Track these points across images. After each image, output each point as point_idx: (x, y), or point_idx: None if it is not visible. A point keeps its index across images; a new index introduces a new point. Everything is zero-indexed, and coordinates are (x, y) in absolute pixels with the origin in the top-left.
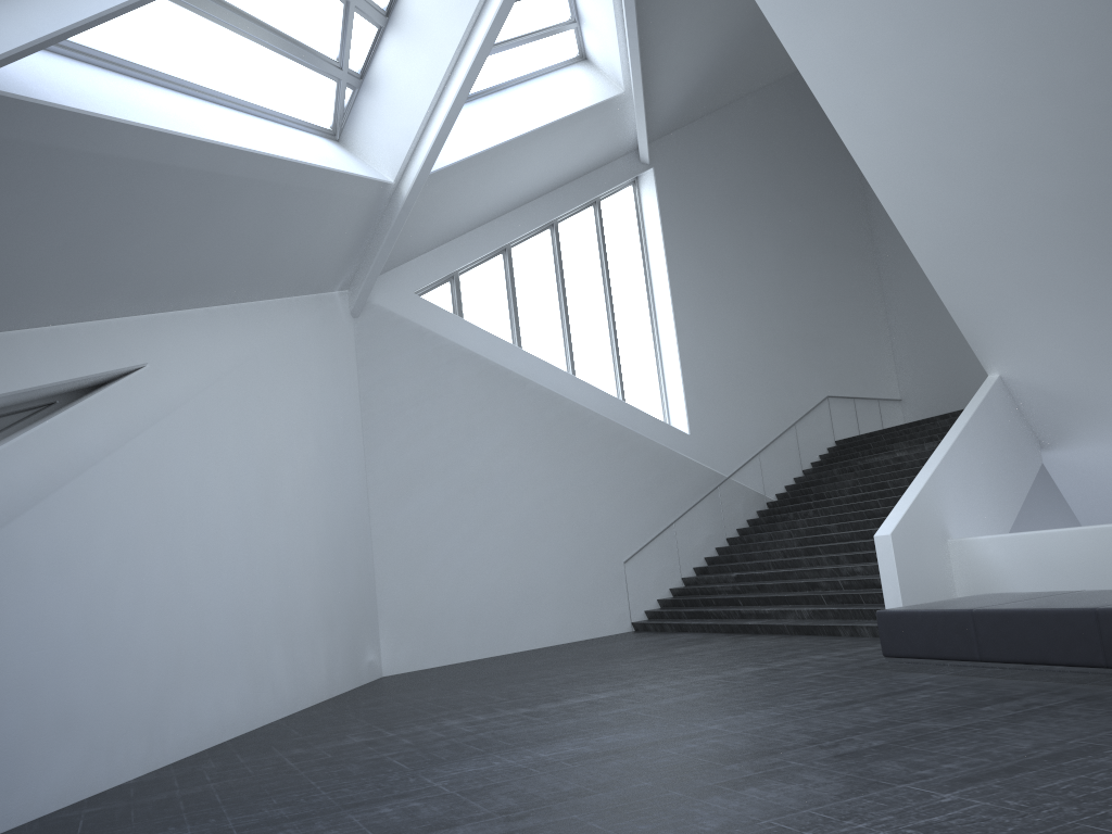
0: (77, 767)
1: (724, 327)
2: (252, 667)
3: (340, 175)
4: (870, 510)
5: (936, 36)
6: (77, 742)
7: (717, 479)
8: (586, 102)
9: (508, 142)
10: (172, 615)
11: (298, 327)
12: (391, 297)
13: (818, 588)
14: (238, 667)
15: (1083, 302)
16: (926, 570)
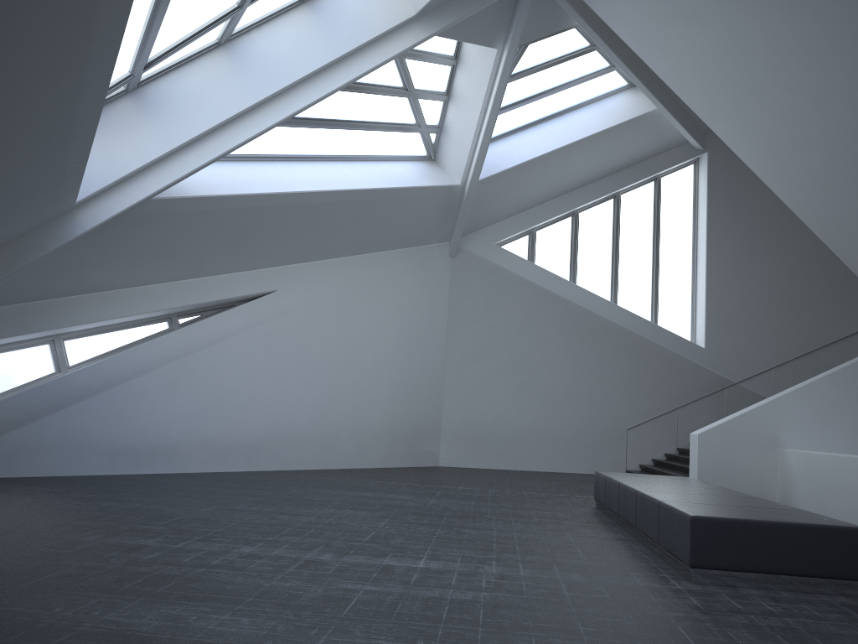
0: (206, 458)
1: (756, 271)
2: (324, 439)
3: (404, 189)
4: None
5: (742, 104)
6: (208, 448)
7: (725, 383)
8: (622, 118)
9: (552, 152)
10: (271, 406)
11: (395, 266)
12: (478, 245)
13: None
14: (313, 437)
15: None
16: (739, 464)
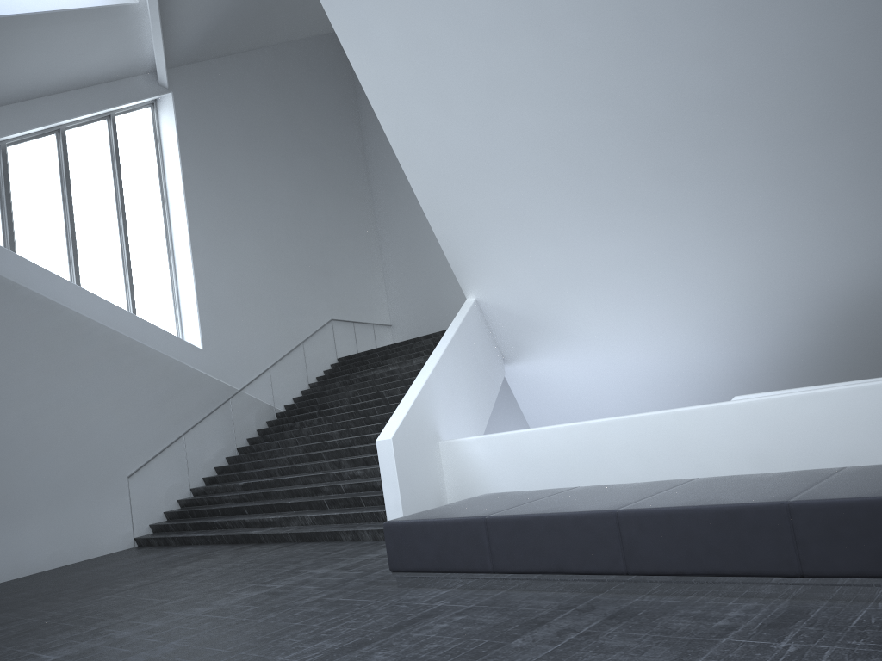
0: None
1: (240, 250)
2: None
3: None
4: (369, 417)
5: None
6: None
7: (229, 392)
8: (96, 2)
9: None
10: None
11: None
12: None
13: (321, 492)
14: None
15: (547, 233)
16: (422, 471)
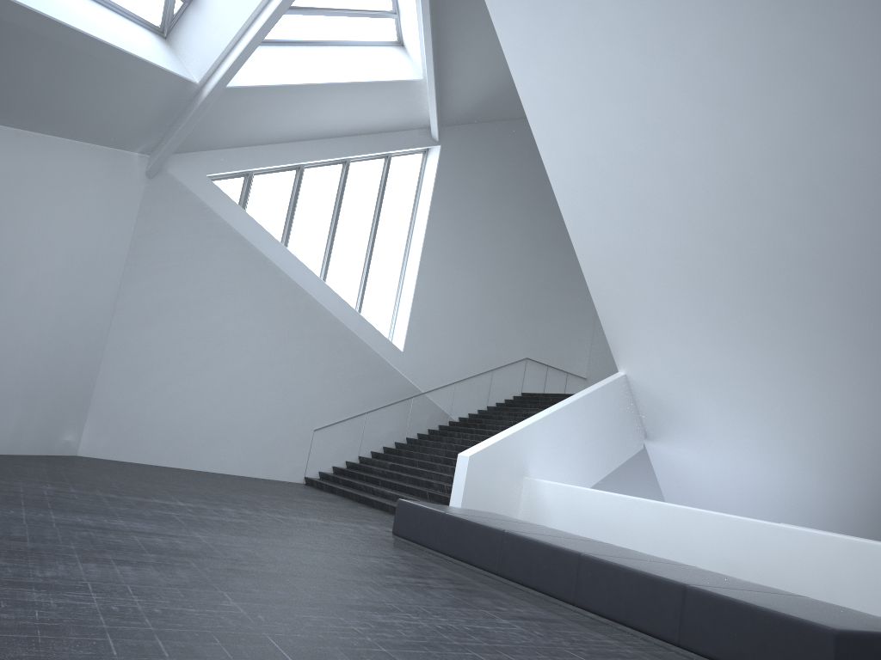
0: None
1: (459, 281)
2: None
3: (137, 59)
4: None
5: (604, 101)
6: None
7: (414, 391)
8: (388, 77)
9: (311, 85)
10: None
11: (81, 166)
12: (186, 172)
13: (432, 487)
14: None
15: (678, 334)
16: (494, 492)
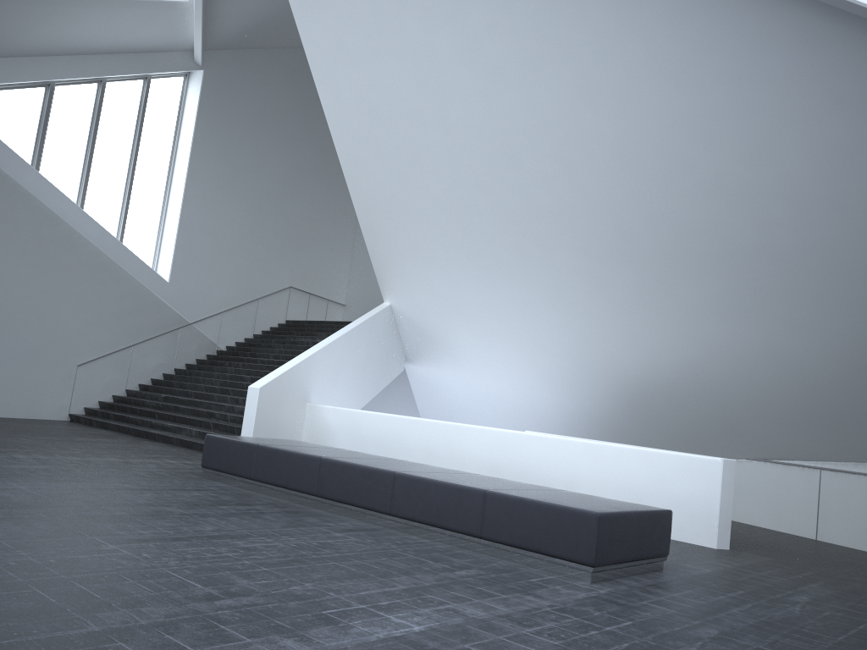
0: None
1: (225, 211)
2: None
3: None
4: None
5: (387, 57)
6: None
7: (181, 322)
8: None
9: None
10: None
11: None
12: None
13: (214, 417)
14: None
15: (442, 270)
16: (282, 420)
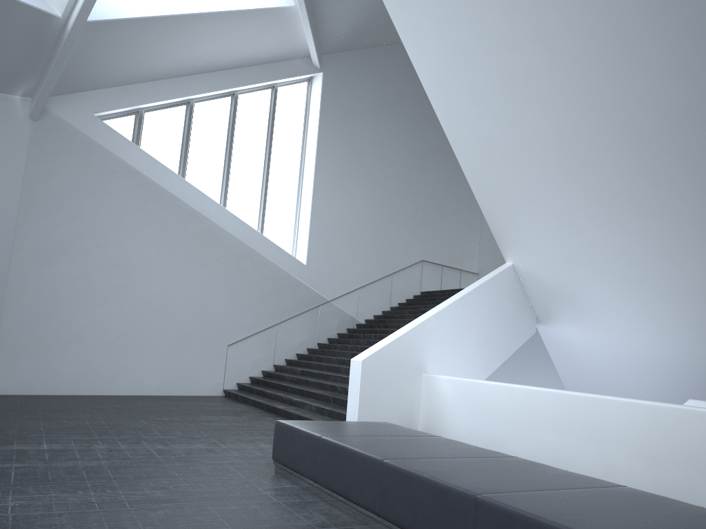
0: None
1: (353, 196)
2: None
3: None
4: None
5: None
6: None
7: (320, 300)
8: (261, 5)
9: (183, 16)
10: None
11: None
12: (72, 112)
13: (336, 390)
14: None
15: (561, 218)
16: (393, 393)
